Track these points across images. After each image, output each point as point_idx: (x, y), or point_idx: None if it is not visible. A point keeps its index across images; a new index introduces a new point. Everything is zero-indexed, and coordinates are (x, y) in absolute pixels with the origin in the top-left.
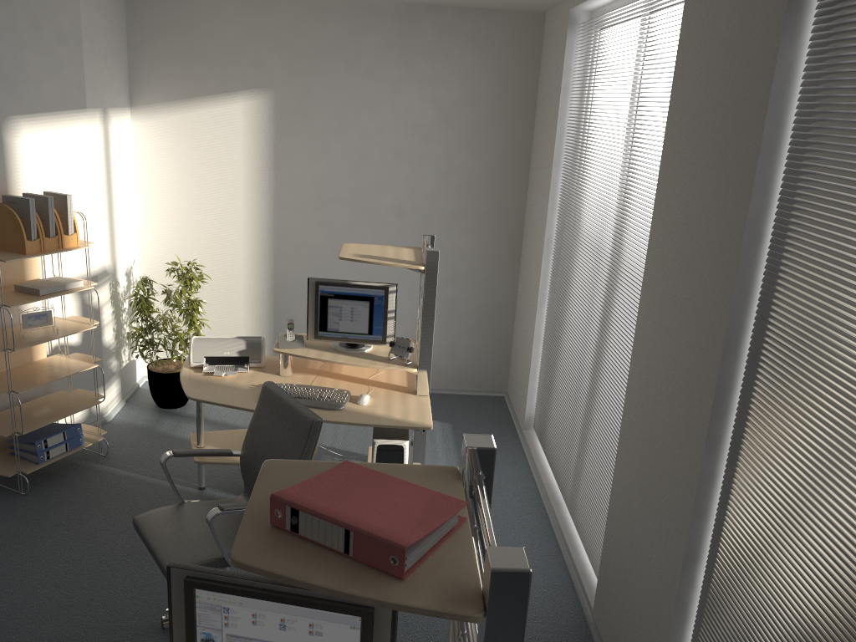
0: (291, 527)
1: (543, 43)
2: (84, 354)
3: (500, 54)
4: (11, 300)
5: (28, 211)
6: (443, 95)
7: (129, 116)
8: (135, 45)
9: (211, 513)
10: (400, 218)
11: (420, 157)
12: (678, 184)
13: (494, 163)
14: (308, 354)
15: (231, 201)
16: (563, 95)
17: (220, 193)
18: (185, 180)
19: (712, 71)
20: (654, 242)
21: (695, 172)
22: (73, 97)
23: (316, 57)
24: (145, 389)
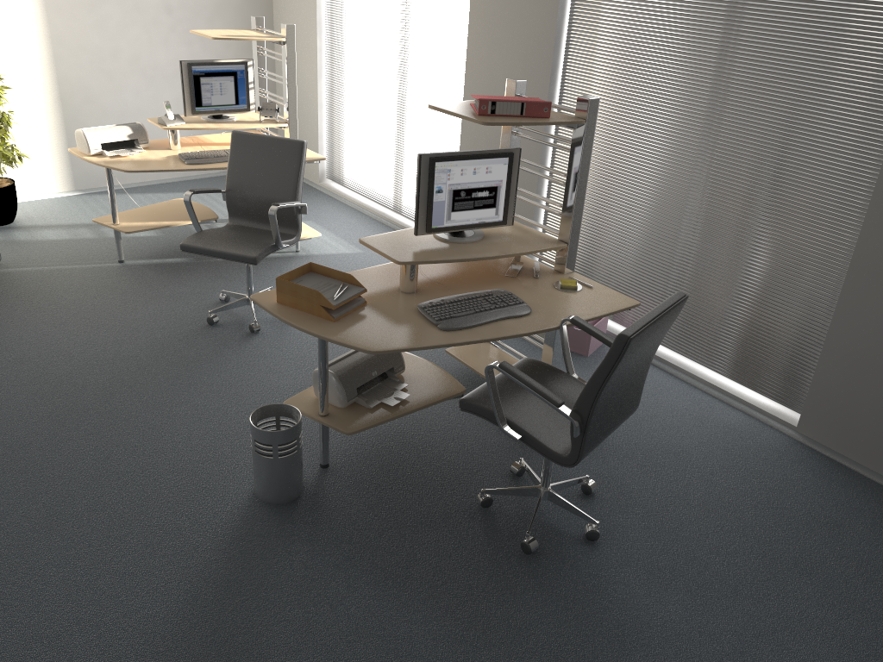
0: (491, 112)
1: None
2: None
3: None
4: None
5: None
6: None
7: None
8: None
9: (272, 209)
10: (170, 15)
11: None
12: None
13: None
14: (196, 126)
15: None
16: None
17: None
18: None
19: None
20: None
21: None
22: None
23: None
24: None
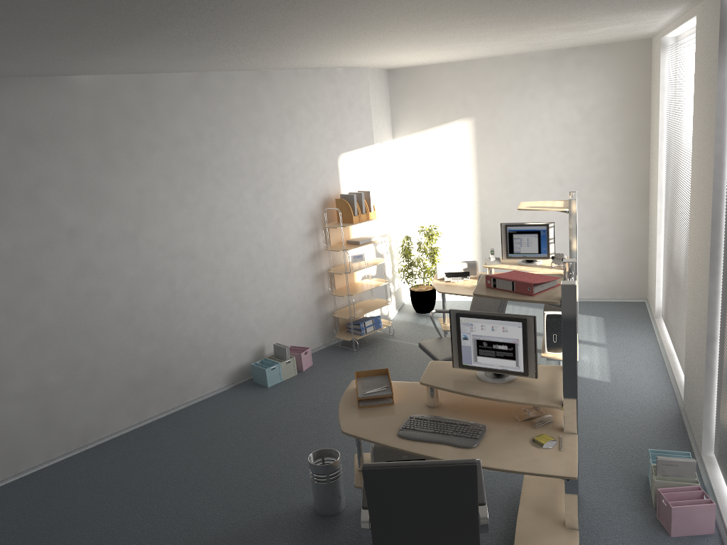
0: (493, 286)
1: (651, 58)
2: (378, 278)
3: (621, 70)
4: (347, 247)
5: (353, 200)
6: (583, 103)
7: (392, 144)
8: (394, 104)
9: None
10: (560, 186)
11: (571, 145)
12: (697, 142)
13: (623, 142)
14: (503, 266)
15: (452, 187)
16: (661, 93)
17: (445, 183)
18: (425, 178)
19: (703, 82)
20: (692, 176)
21: (701, 135)
22: (367, 139)
23: (499, 93)
24: (408, 305)
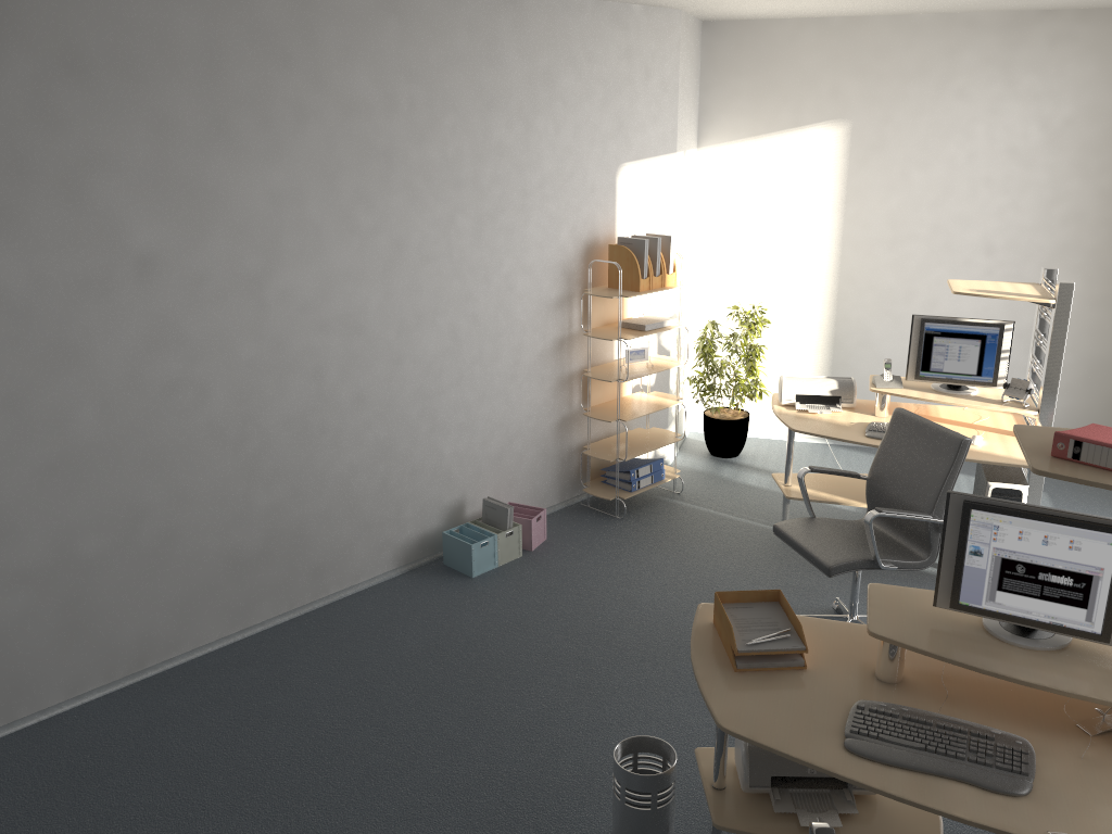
0: (1072, 456)
1: None
2: (663, 393)
3: None
4: (623, 334)
5: (643, 251)
6: (1052, 113)
7: (696, 157)
8: (707, 85)
9: (869, 514)
10: (988, 256)
11: (1018, 186)
12: None
13: None
14: (910, 393)
15: (793, 242)
16: None
17: (782, 234)
18: (747, 221)
19: None
20: None
21: None
22: (667, 142)
23: (901, 81)
24: (692, 439)
